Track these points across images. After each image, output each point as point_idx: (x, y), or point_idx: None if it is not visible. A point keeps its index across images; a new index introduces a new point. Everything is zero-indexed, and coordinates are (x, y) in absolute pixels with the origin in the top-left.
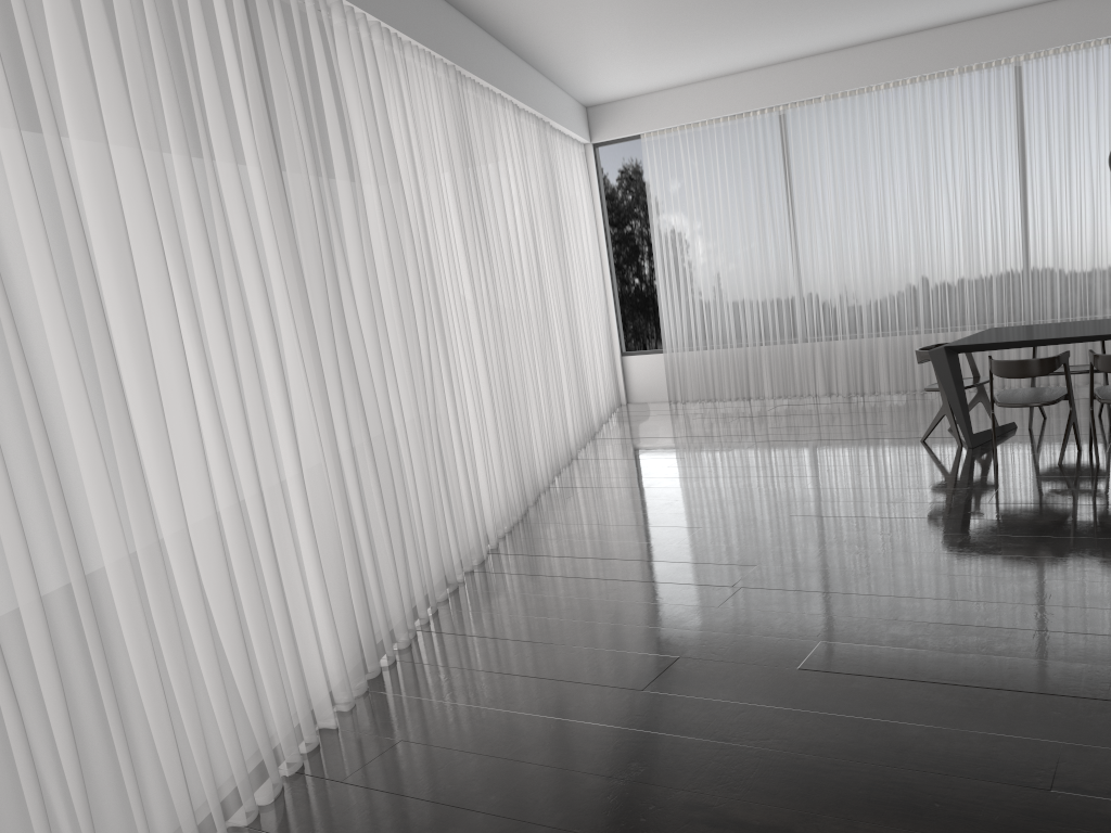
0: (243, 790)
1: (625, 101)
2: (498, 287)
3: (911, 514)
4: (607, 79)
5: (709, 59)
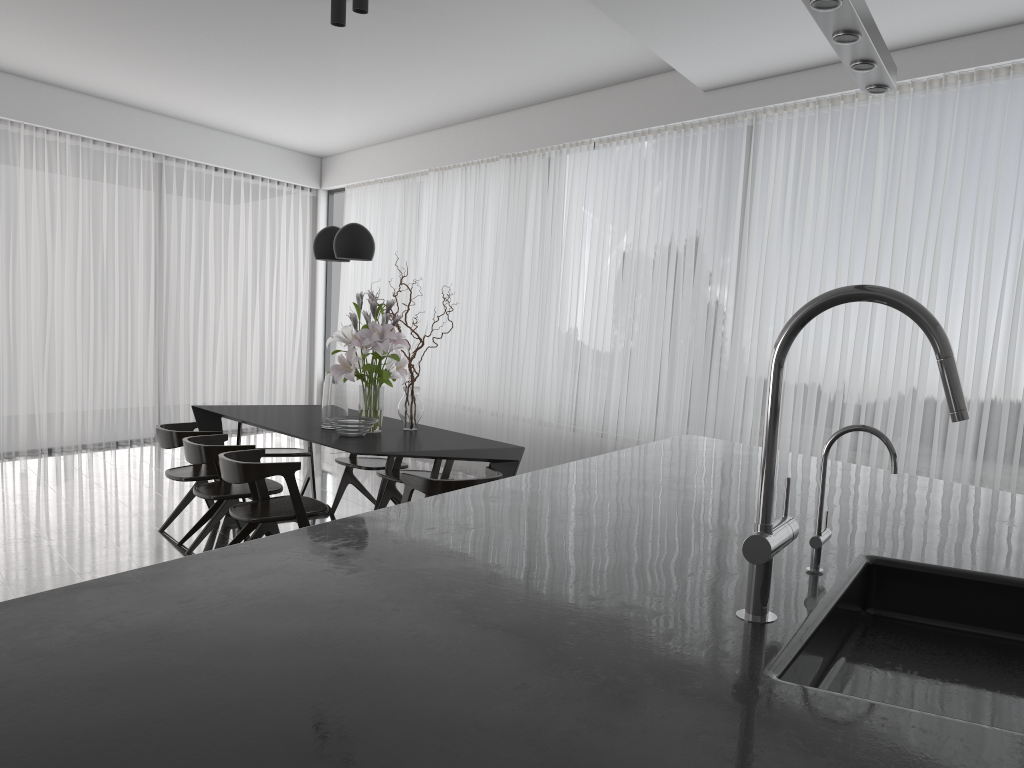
0: None
1: (339, 155)
2: None
3: None
4: (259, 130)
5: (313, 121)
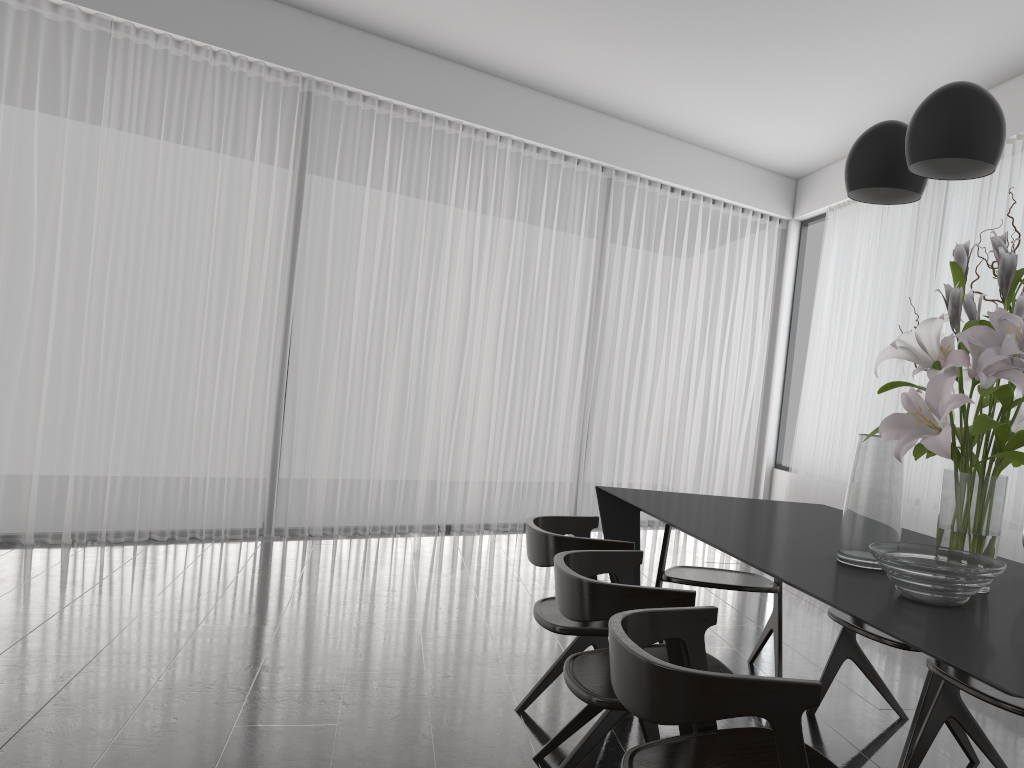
0: None
1: (821, 170)
2: (321, 302)
3: (176, 684)
4: (728, 133)
5: (802, 100)
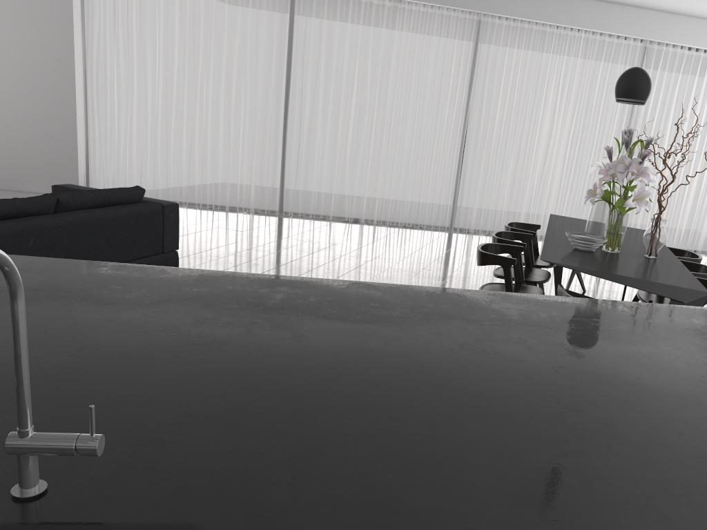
0: (178, 198)
1: None
2: (479, 123)
3: (396, 268)
4: None
5: None
